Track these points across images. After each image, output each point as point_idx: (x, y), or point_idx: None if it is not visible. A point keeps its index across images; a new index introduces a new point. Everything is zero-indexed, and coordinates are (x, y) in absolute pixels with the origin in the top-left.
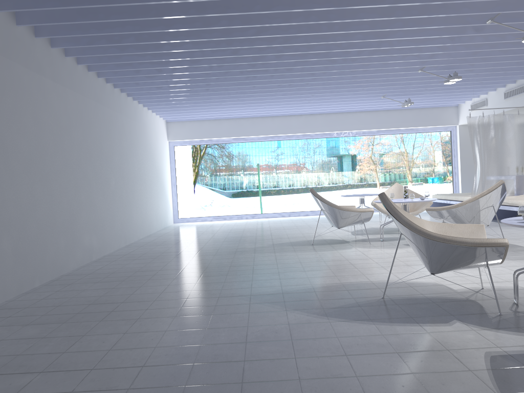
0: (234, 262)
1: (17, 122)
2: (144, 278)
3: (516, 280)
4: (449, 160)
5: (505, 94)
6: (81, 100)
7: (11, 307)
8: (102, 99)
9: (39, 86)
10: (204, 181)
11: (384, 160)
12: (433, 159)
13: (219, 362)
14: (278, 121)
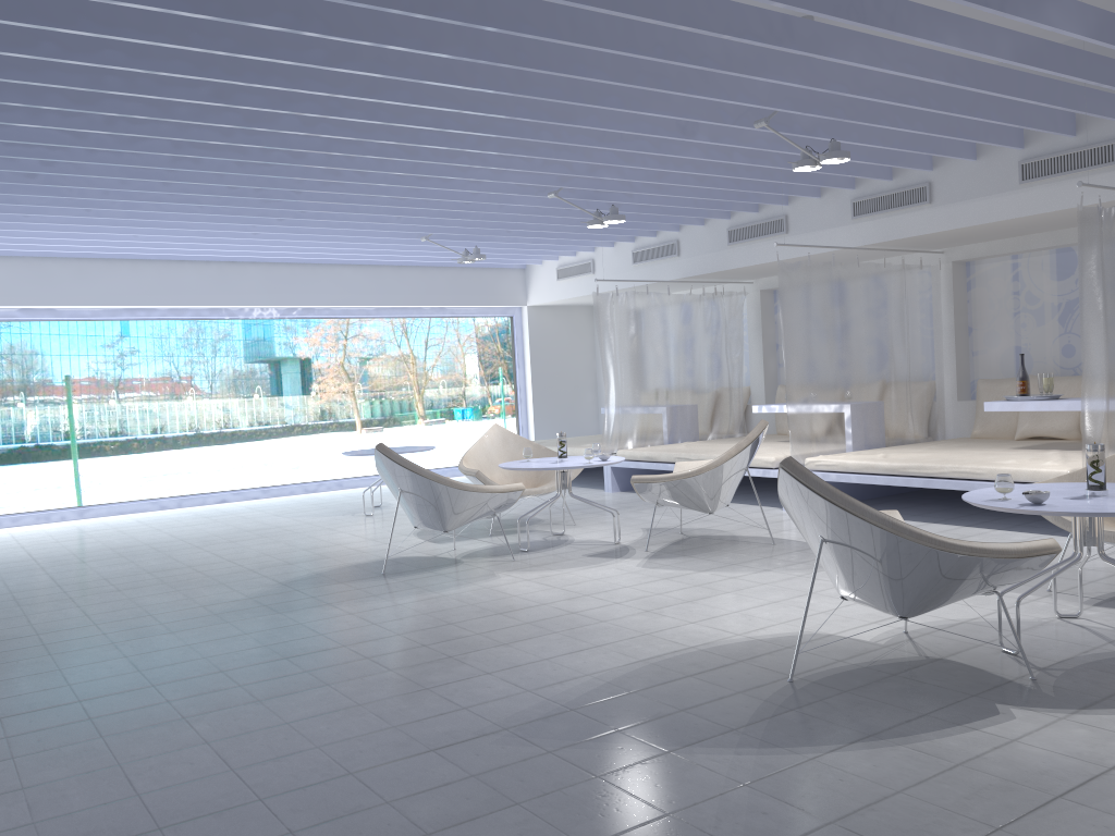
0: (276, 646)
1: None
2: (73, 734)
3: (1018, 610)
4: (491, 373)
5: (636, 256)
6: None
7: None
8: None
9: None
10: None
11: (369, 373)
12: (463, 372)
13: None
14: (149, 273)
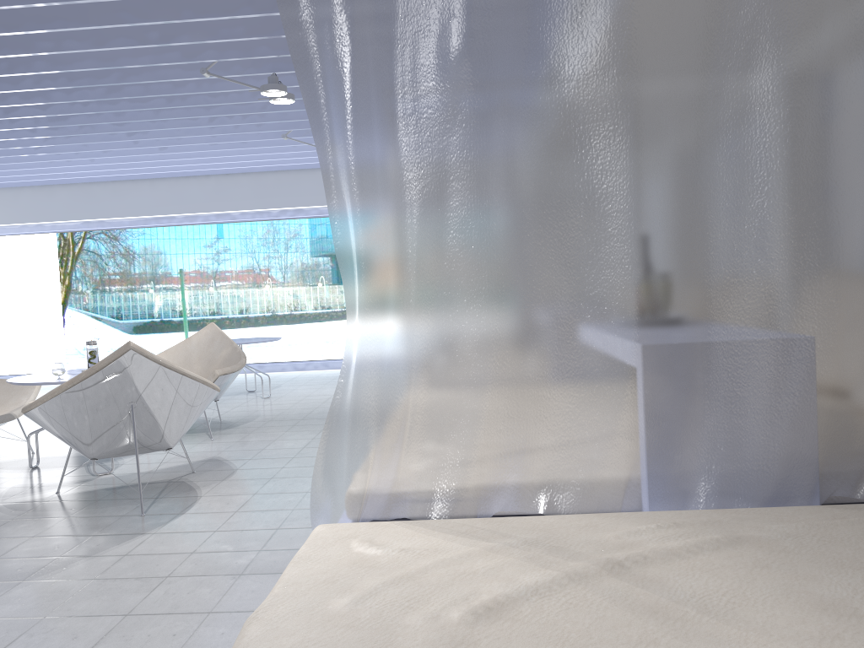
0: None
1: None
2: None
3: None
4: None
5: None
6: None
7: None
8: None
9: None
10: (82, 303)
11: None
12: None
13: None
14: (163, 188)
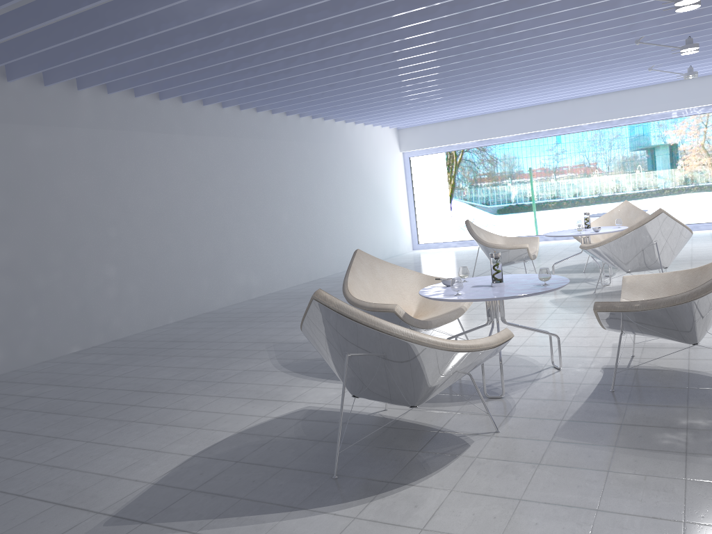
0: None
1: (140, 183)
2: (248, 319)
3: None
4: None
5: None
6: (229, 142)
7: (127, 339)
8: (265, 133)
9: (167, 144)
10: (462, 195)
11: None
12: None
13: (150, 391)
14: (533, 113)
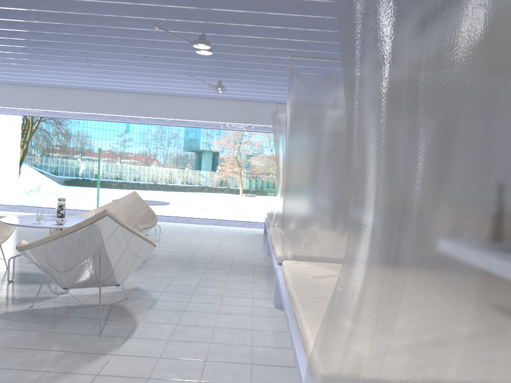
0: None
1: None
2: None
3: None
4: None
5: None
6: None
7: None
8: None
9: None
10: (33, 162)
11: (251, 163)
12: None
13: None
14: (98, 96)
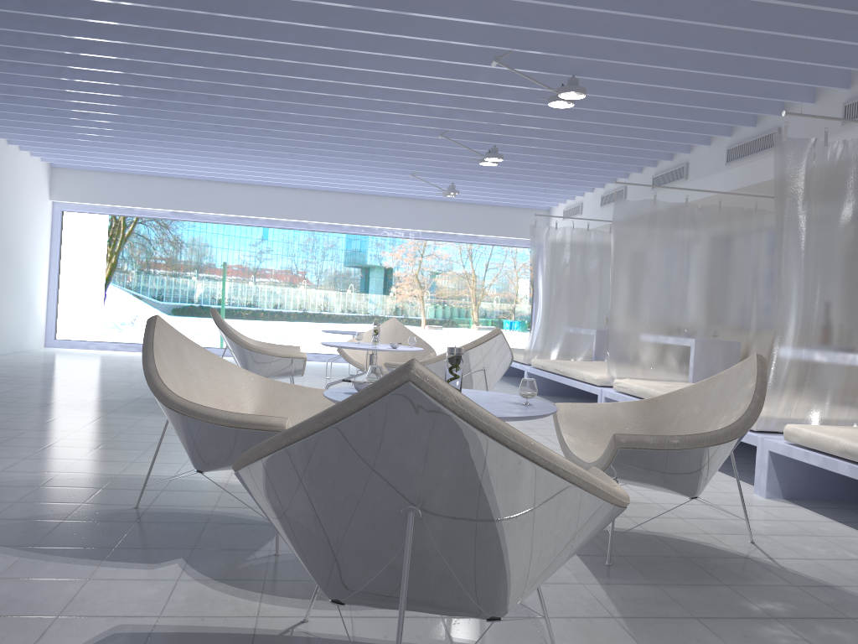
0: (6, 422)
1: None
2: None
3: None
4: None
5: (603, 200)
6: None
7: None
8: None
9: None
10: (125, 281)
11: (437, 284)
12: (515, 292)
13: None
14: (253, 193)
